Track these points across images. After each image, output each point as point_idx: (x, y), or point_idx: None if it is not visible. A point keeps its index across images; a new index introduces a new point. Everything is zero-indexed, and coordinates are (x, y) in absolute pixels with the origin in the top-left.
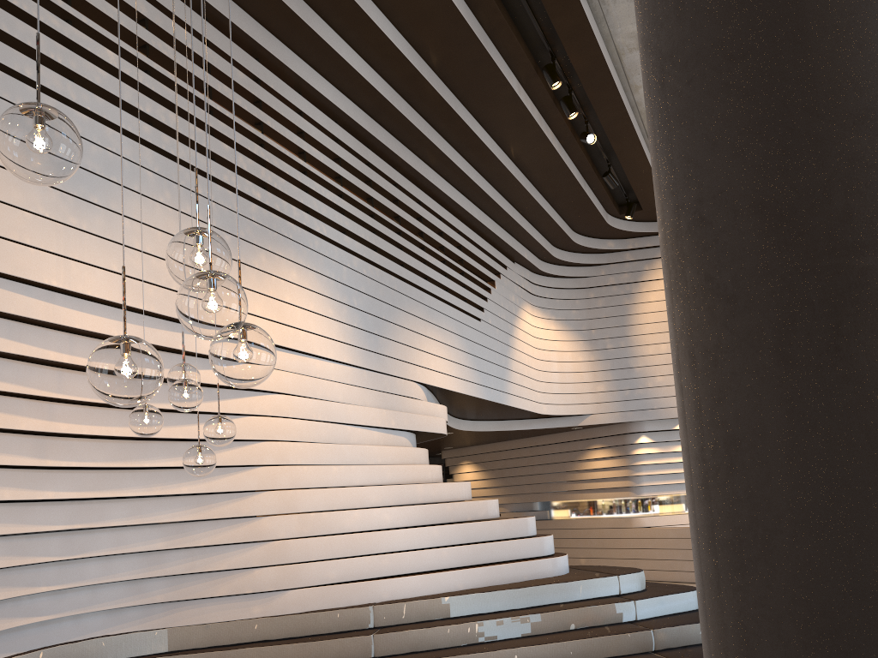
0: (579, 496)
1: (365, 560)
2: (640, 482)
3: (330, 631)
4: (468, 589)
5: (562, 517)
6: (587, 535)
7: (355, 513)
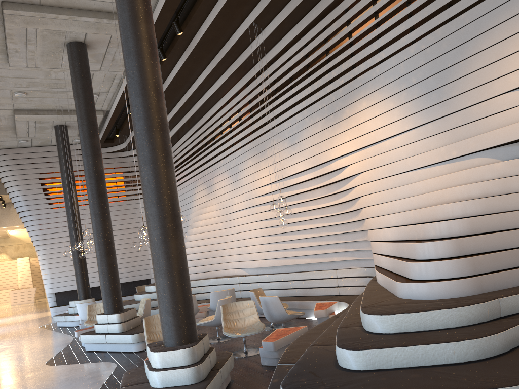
0: None
1: (378, 257)
2: None
3: None
4: (383, 287)
5: None
6: None
7: (381, 231)
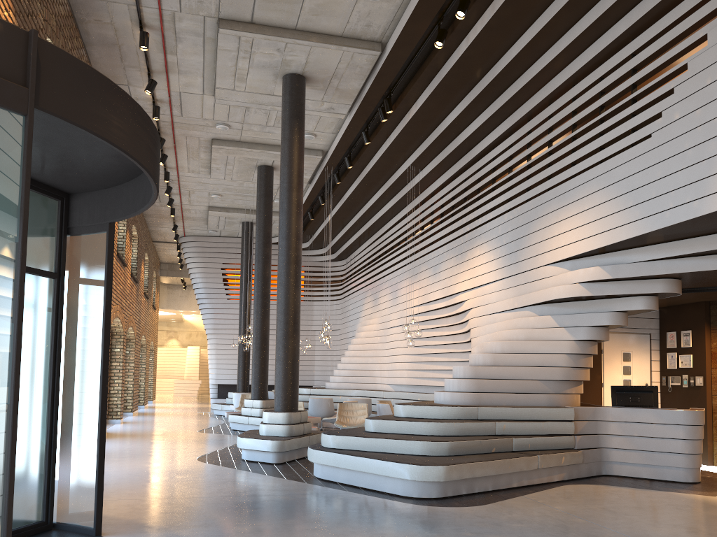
0: None
1: None
2: None
3: None
4: None
5: None
6: None
7: None
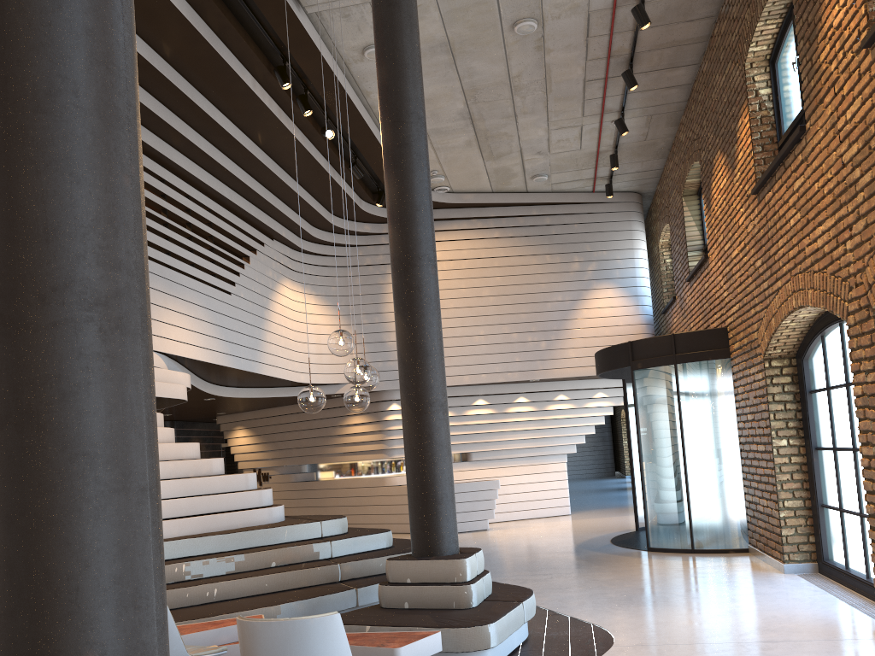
0: (340, 458)
1: None
2: (392, 445)
3: None
4: (183, 535)
5: (328, 479)
6: (347, 494)
7: None
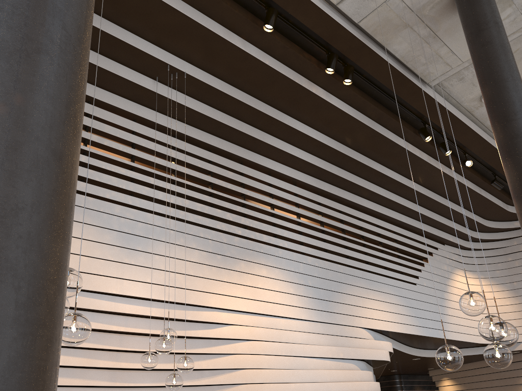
0: None
1: None
2: None
3: None
4: None
5: None
6: None
7: None
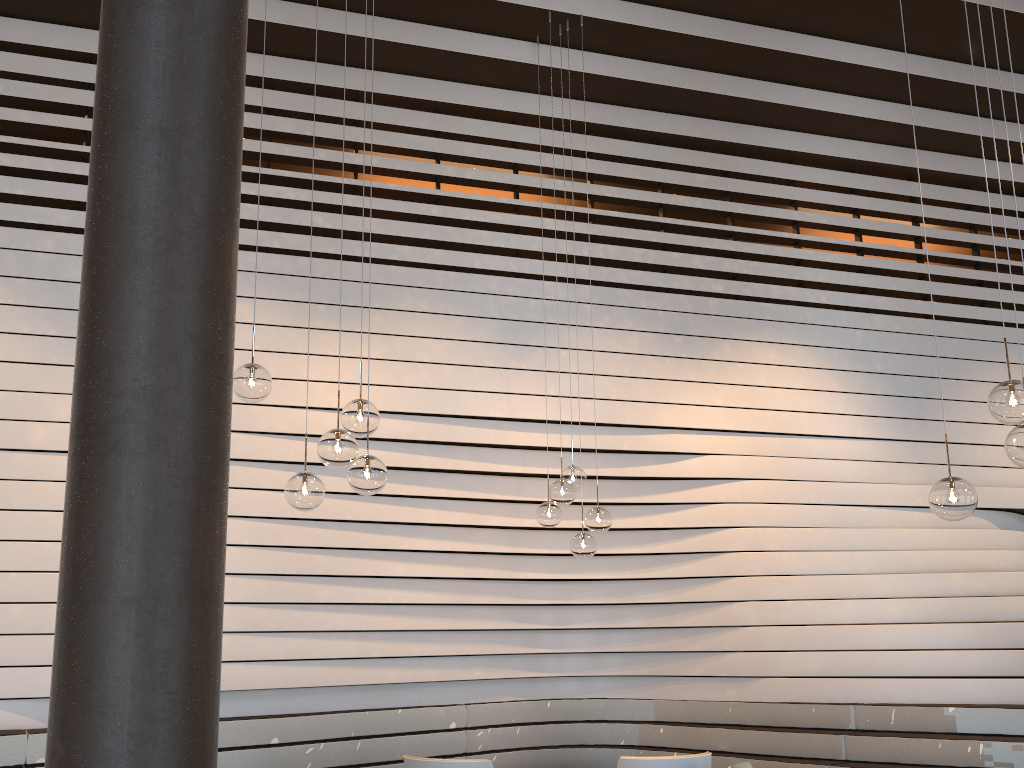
0: None
1: (855, 656)
2: None
3: (805, 725)
4: (1001, 704)
5: None
6: None
7: (846, 603)
